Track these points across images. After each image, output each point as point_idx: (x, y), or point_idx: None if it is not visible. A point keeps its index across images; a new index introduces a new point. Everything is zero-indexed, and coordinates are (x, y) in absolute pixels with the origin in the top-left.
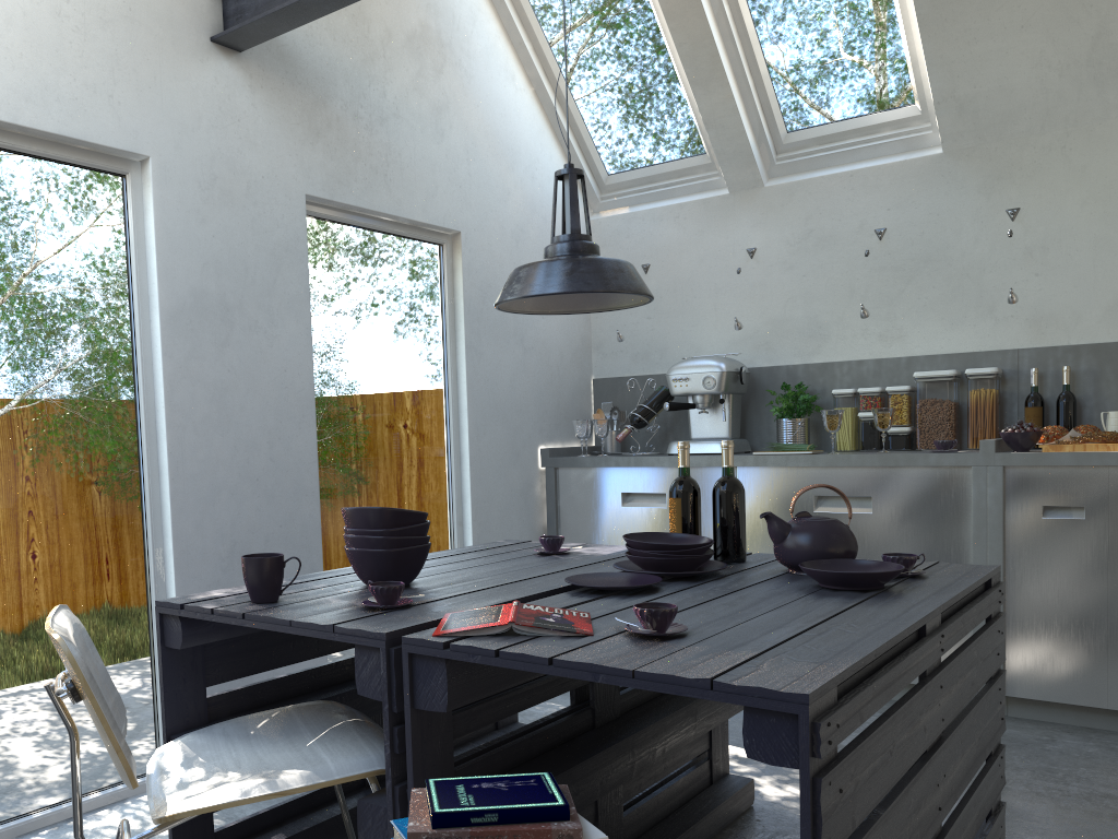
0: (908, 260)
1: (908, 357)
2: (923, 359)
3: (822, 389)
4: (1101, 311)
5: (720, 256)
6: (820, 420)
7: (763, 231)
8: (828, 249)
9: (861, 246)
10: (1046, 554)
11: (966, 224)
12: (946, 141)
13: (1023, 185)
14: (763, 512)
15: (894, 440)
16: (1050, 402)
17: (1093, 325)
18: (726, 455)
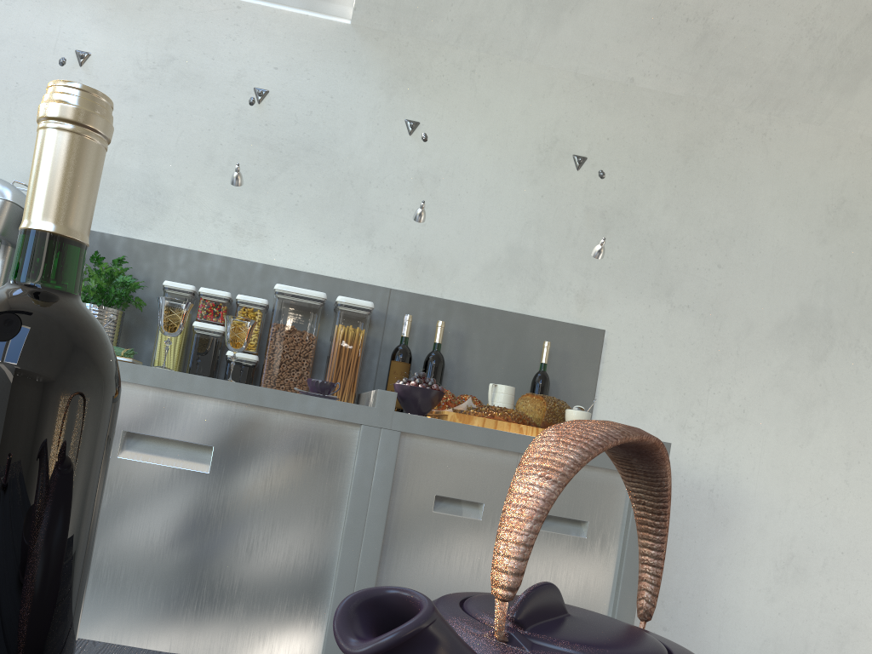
0: (288, 141)
1: (266, 265)
2: (283, 273)
3: (146, 279)
4: (478, 269)
5: (33, 45)
6: (135, 321)
7: (106, 34)
8: (190, 92)
9: (235, 103)
10: (430, 563)
11: (361, 120)
12: (359, 9)
13: (428, 97)
14: (360, 595)
15: (235, 370)
16: (413, 361)
17: (469, 282)
18: (65, 164)
